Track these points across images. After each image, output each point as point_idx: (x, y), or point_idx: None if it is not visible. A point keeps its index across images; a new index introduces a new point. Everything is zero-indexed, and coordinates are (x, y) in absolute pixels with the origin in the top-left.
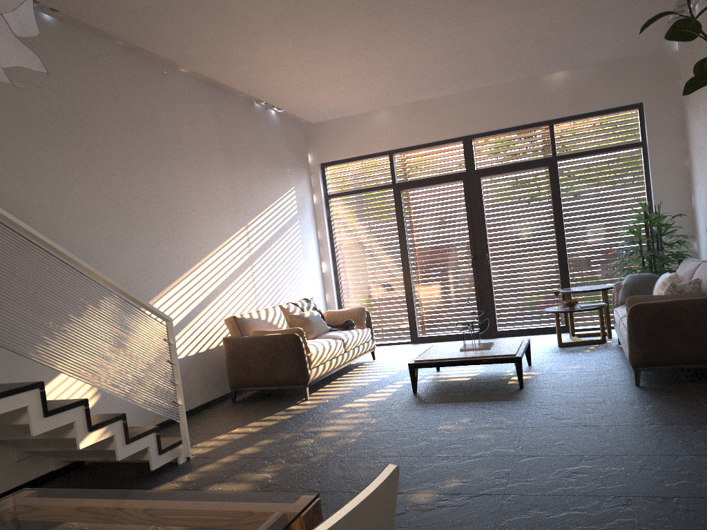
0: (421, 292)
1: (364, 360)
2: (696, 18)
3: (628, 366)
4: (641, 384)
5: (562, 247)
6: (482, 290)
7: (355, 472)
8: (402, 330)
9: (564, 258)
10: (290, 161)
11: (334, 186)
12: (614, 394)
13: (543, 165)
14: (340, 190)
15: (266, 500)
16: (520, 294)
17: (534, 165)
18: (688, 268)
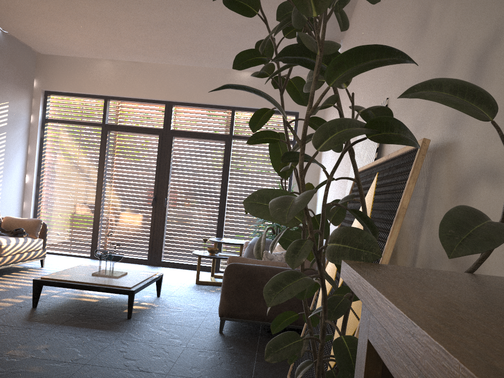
0: (108, 218)
1: (33, 266)
2: None
3: None
4: (224, 331)
5: (223, 205)
6: (156, 226)
7: None
8: (86, 245)
9: (222, 214)
10: (9, 78)
11: (53, 113)
12: (196, 338)
13: (222, 139)
14: (58, 118)
15: None
16: (185, 235)
17: (215, 138)
18: None
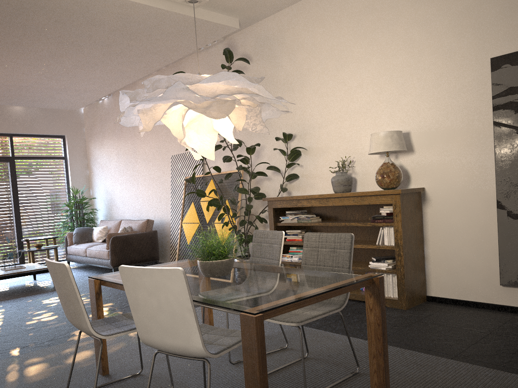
0: None
1: None
2: (105, 103)
3: (95, 272)
4: None
5: (18, 213)
6: None
7: (42, 319)
8: None
9: (19, 220)
10: None
11: None
12: None
13: (6, 160)
14: None
15: (194, 258)
16: None
17: None
18: (112, 223)
